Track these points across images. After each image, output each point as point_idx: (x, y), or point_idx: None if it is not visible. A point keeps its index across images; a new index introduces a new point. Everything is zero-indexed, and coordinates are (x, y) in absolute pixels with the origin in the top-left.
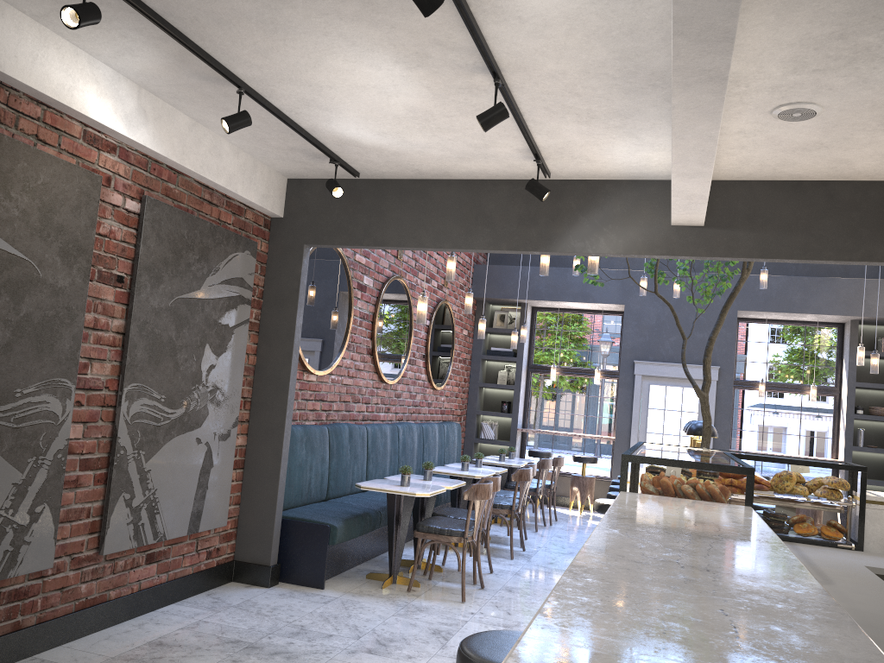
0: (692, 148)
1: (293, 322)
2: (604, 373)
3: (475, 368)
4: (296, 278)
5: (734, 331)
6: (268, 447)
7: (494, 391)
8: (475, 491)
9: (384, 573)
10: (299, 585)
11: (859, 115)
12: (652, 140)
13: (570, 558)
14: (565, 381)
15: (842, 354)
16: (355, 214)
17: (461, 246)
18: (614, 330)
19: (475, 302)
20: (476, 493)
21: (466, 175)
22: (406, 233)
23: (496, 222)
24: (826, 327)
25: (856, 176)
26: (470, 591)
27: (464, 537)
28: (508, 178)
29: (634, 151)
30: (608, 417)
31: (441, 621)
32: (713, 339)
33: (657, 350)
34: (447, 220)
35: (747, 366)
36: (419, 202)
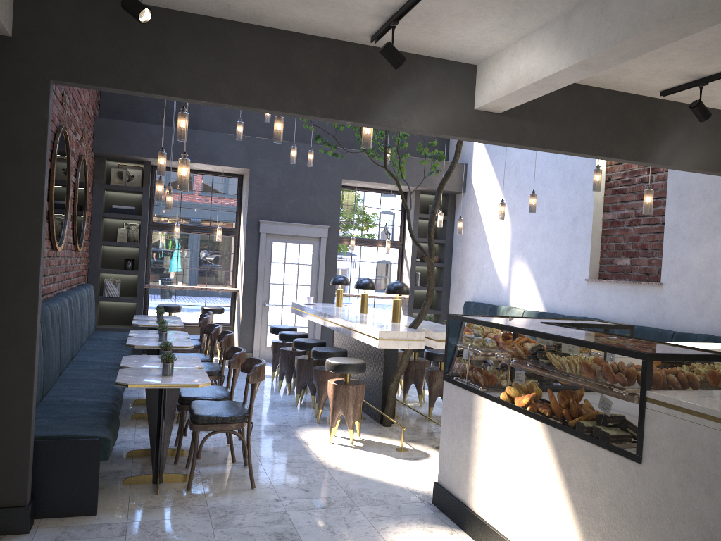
0: (647, 42)
1: (41, 186)
2: (223, 230)
3: (96, 226)
4: (41, 125)
5: (339, 197)
6: (12, 354)
7: (113, 249)
8: (258, 373)
9: (147, 474)
10: (62, 517)
11: (704, 35)
12: (523, 23)
13: (266, 411)
14: (187, 238)
15: (404, 216)
16: (128, 49)
17: (270, 107)
18: (231, 191)
19: (94, 157)
20: (259, 374)
21: (279, 23)
22: (200, 83)
23: (309, 84)
24: (395, 195)
25: (610, 85)
26: (240, 473)
27: (248, 422)
28: (323, 35)
29: (489, 31)
30: (227, 270)
31: (266, 521)
32: (435, 213)
33: (278, 211)
34: (252, 74)
35: (339, 225)
36: (215, 46)
